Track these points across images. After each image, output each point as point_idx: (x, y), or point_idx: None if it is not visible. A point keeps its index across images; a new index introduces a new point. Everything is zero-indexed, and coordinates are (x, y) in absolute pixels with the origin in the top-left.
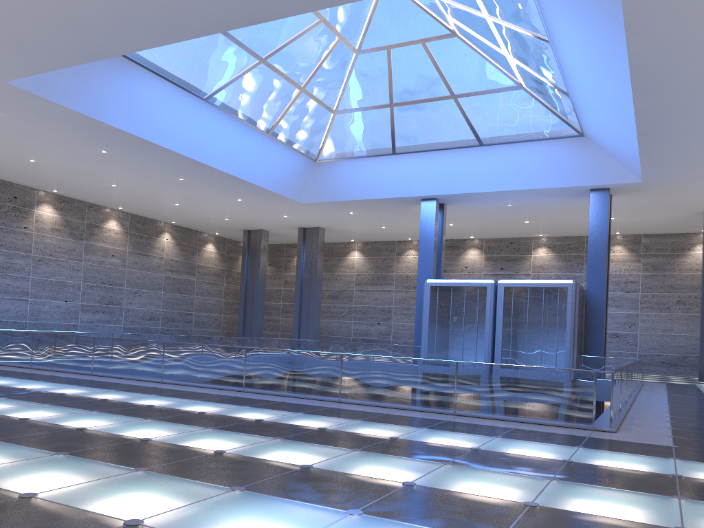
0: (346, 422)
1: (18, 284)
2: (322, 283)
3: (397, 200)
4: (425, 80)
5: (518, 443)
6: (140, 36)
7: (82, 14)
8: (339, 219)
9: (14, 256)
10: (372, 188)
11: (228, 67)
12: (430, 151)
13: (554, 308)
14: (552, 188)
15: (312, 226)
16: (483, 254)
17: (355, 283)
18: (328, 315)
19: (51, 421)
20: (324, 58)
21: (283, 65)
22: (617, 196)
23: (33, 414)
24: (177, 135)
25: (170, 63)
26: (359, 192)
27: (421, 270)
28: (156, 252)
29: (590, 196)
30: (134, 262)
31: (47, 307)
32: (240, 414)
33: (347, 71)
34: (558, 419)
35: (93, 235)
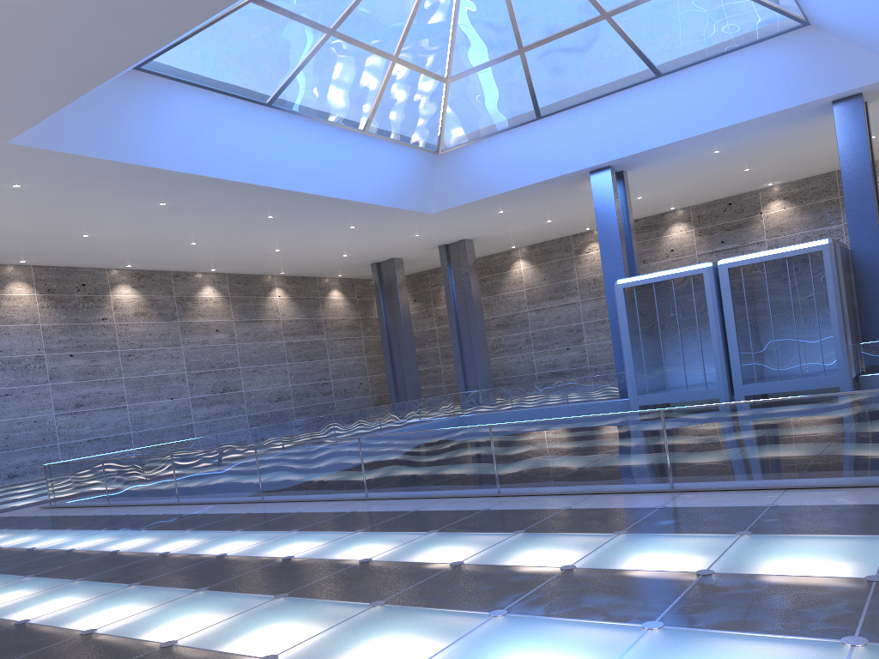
0: (499, 541)
1: (110, 389)
2: (485, 311)
3: (557, 181)
4: (561, 3)
5: (779, 545)
6: (139, 35)
7: (52, 22)
8: (487, 224)
9: (97, 357)
10: (520, 171)
11: (287, 52)
12: (587, 102)
13: (807, 284)
14: (774, 113)
15: (455, 240)
16: (693, 228)
17: (528, 302)
18: (500, 350)
19: (56, 620)
20: (414, 7)
21: (361, 32)
22: (875, 102)
23: (41, 609)
24: (244, 161)
25: (209, 66)
26: (504, 181)
27: (607, 269)
28: (269, 315)
29: (833, 111)
30: (244, 333)
31: (151, 410)
32: (341, 553)
33: (451, 19)
34: (843, 475)
35: (188, 310)
